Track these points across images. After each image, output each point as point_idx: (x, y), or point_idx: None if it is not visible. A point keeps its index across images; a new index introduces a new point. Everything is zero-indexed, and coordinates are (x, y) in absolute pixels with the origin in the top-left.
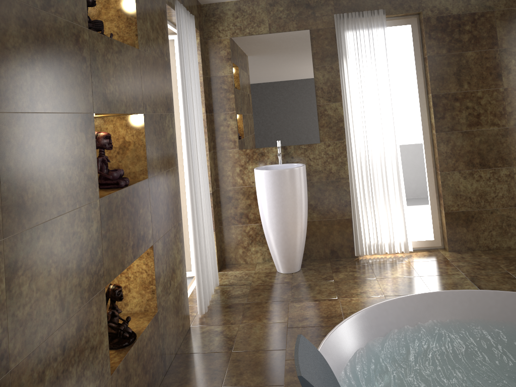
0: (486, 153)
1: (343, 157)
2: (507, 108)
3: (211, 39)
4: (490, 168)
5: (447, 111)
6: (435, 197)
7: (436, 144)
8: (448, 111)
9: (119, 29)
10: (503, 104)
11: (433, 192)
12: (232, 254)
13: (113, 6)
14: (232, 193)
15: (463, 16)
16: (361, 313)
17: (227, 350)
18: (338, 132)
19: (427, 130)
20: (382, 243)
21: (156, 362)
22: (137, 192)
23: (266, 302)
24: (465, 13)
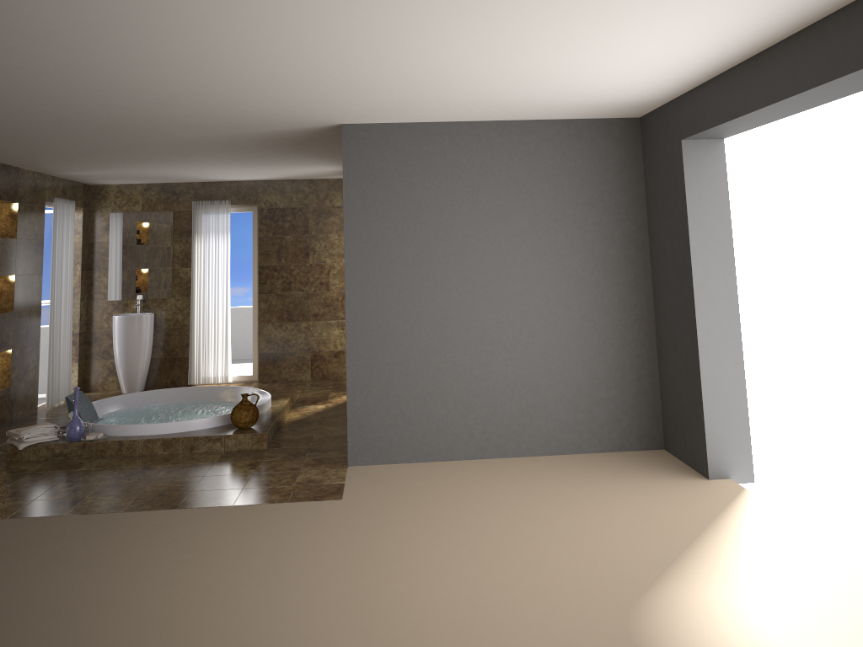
0: (292, 310)
1: (189, 309)
2: (310, 278)
3: (95, 212)
4: (294, 322)
5: (268, 278)
6: (257, 342)
7: (258, 303)
8: (269, 278)
9: (6, 226)
10: (308, 275)
11: (255, 339)
12: (93, 383)
13: (4, 213)
14: (99, 335)
15: (286, 210)
16: (134, 394)
17: (54, 417)
18: (187, 290)
19: (256, 292)
20: (210, 375)
21: (6, 413)
22: (5, 318)
23: None
24: (289, 208)
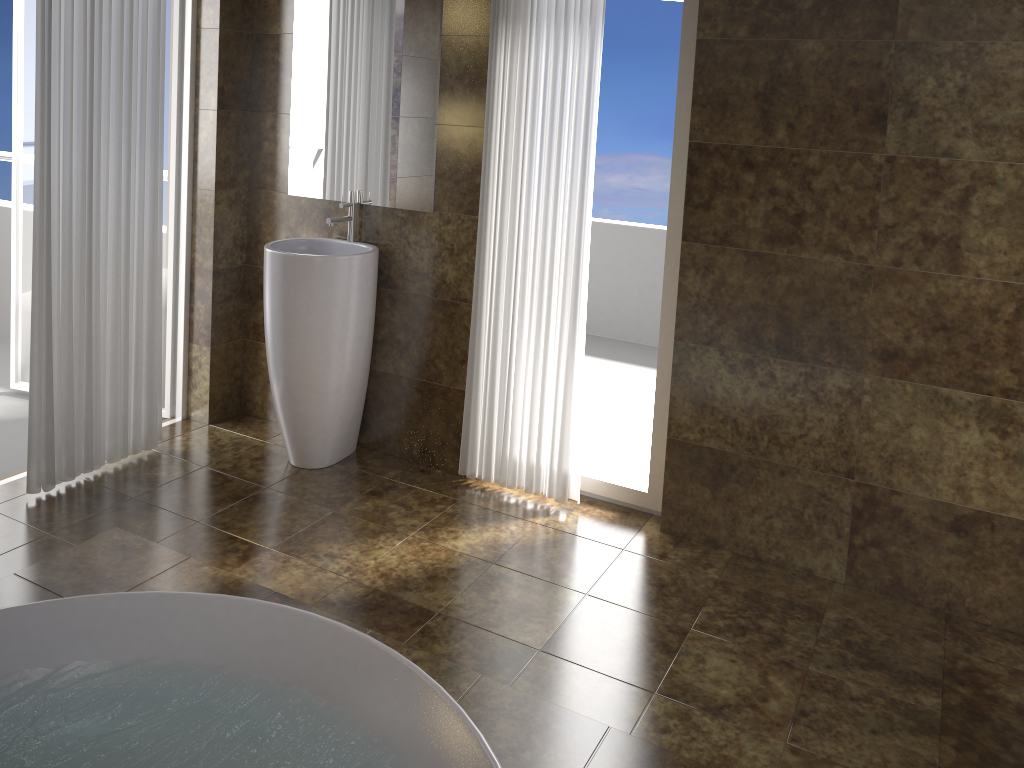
0: (798, 320)
1: (473, 254)
2: (882, 212)
3: None
4: (802, 362)
5: (721, 192)
6: (669, 396)
7: (679, 271)
8: (722, 192)
9: None
10: (873, 198)
11: (665, 384)
12: (258, 398)
13: None
14: None
15: None
16: (102, 600)
17: None
18: (471, 196)
19: (679, 230)
20: (518, 464)
21: None
22: None
23: (159, 509)
24: None
